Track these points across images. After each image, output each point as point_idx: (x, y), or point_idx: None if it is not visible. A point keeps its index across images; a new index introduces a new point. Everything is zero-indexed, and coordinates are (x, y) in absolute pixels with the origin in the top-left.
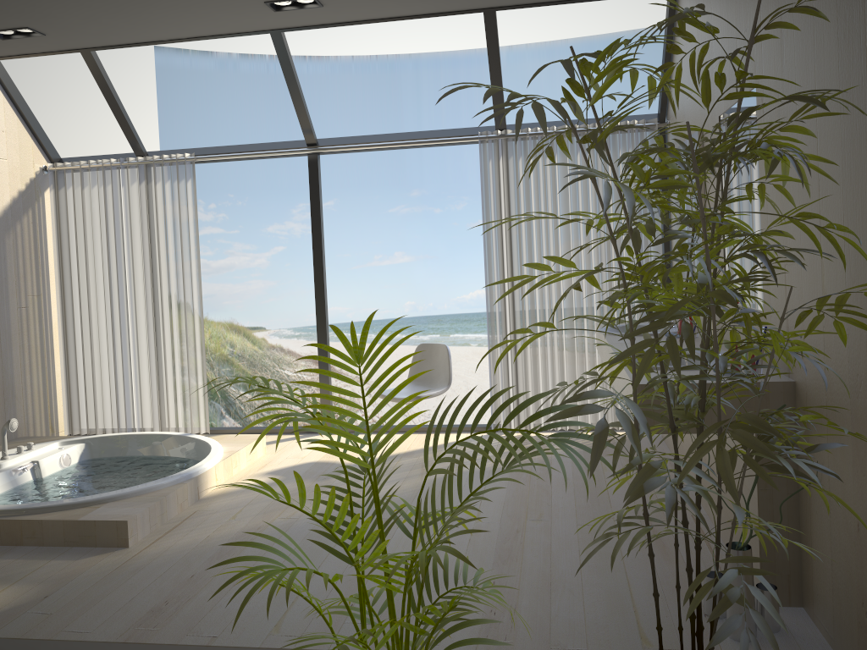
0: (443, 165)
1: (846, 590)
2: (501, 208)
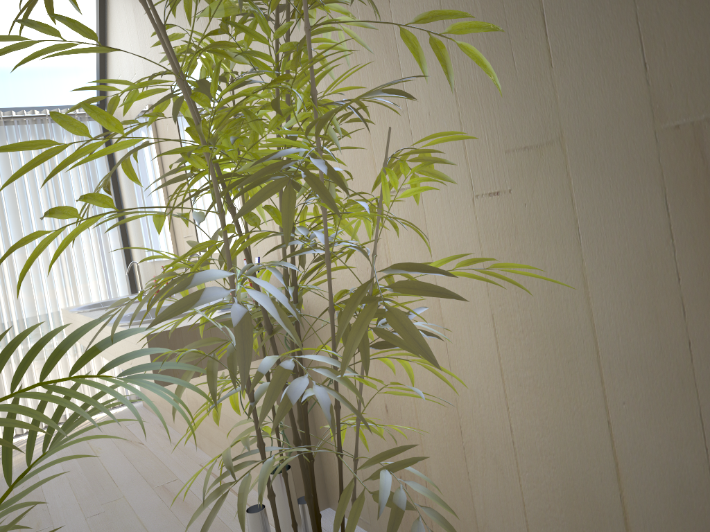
0: None
1: None
2: None
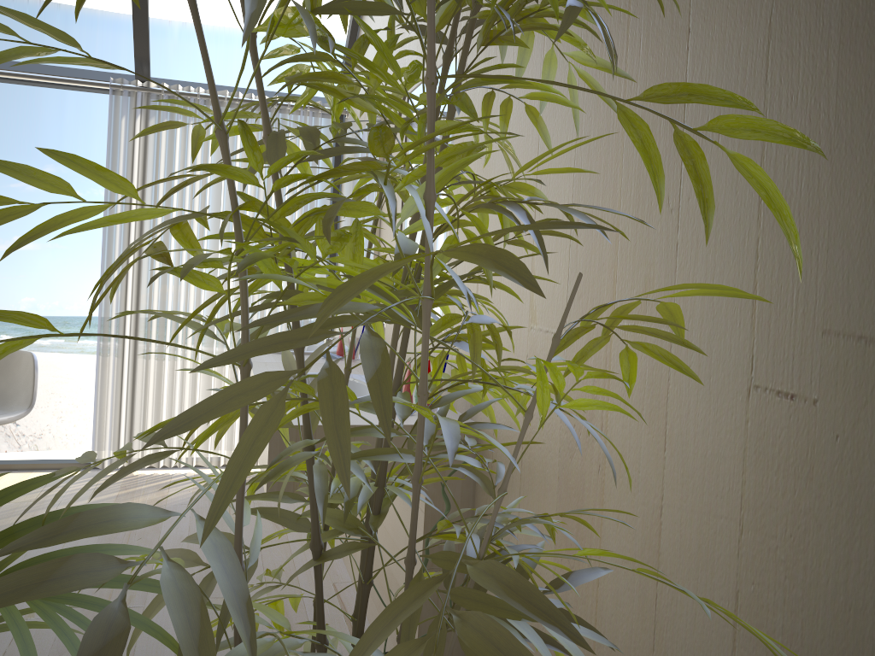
0: (89, 141)
1: None
2: (133, 181)
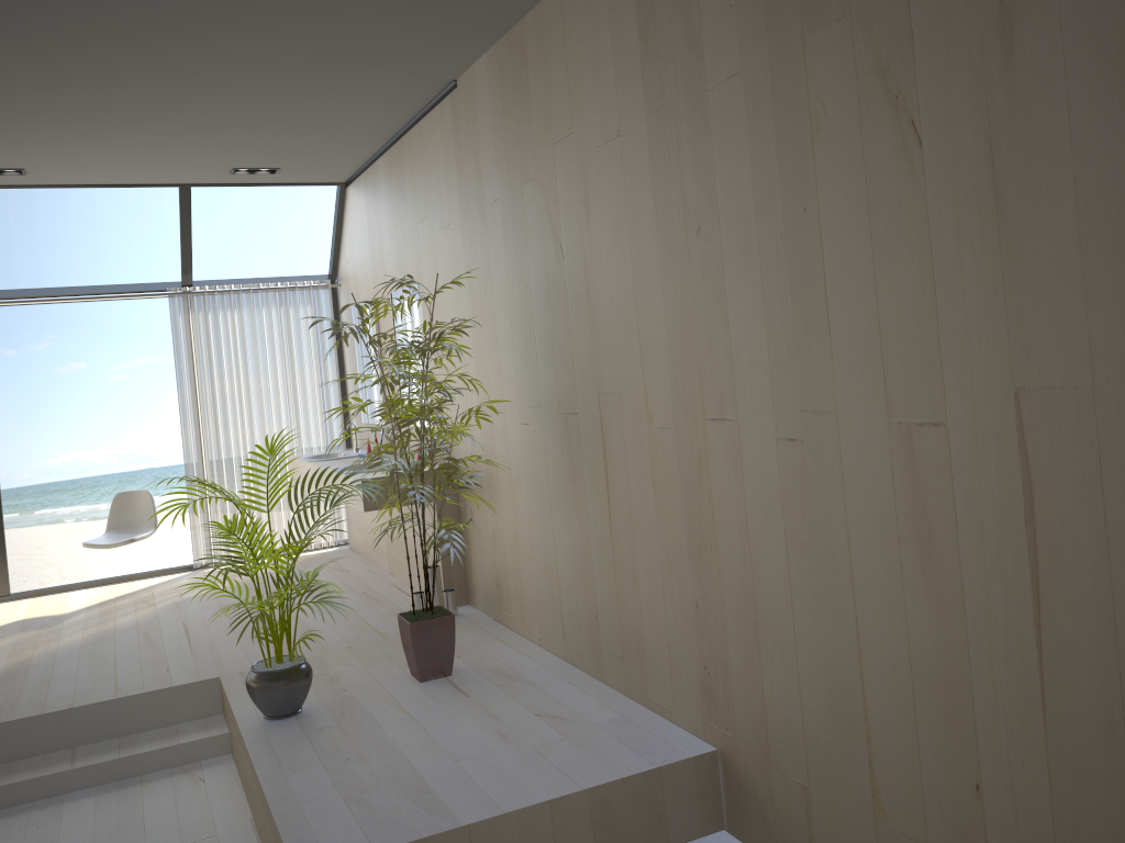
0: None
1: (490, 573)
2: (194, 359)
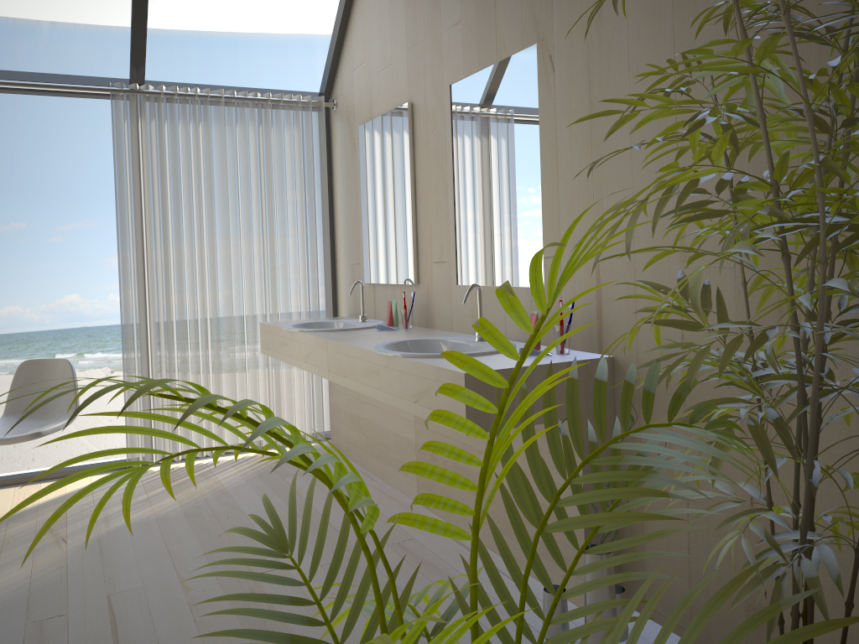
0: None
1: (721, 572)
2: (141, 182)
